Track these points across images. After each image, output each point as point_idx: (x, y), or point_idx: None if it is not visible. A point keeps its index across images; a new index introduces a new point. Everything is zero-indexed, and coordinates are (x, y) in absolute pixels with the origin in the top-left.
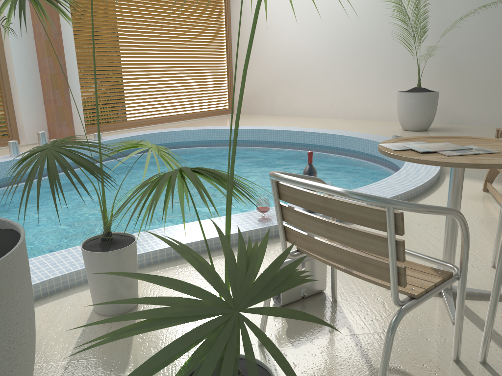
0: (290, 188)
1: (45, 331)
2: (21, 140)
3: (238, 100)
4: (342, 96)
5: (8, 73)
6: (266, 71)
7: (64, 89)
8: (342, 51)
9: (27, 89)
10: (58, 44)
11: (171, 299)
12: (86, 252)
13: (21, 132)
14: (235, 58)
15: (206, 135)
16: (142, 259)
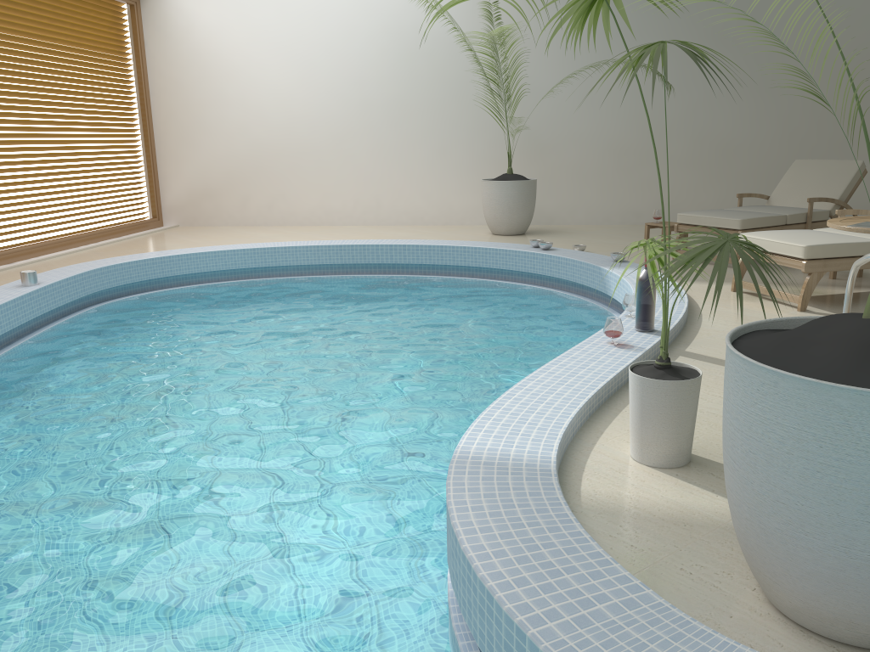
0: None
1: (657, 497)
2: None
3: None
4: (372, 189)
5: None
6: (228, 151)
7: None
8: (367, 119)
9: None
10: None
11: None
12: (672, 383)
13: None
14: (160, 127)
15: (202, 263)
16: (587, 409)
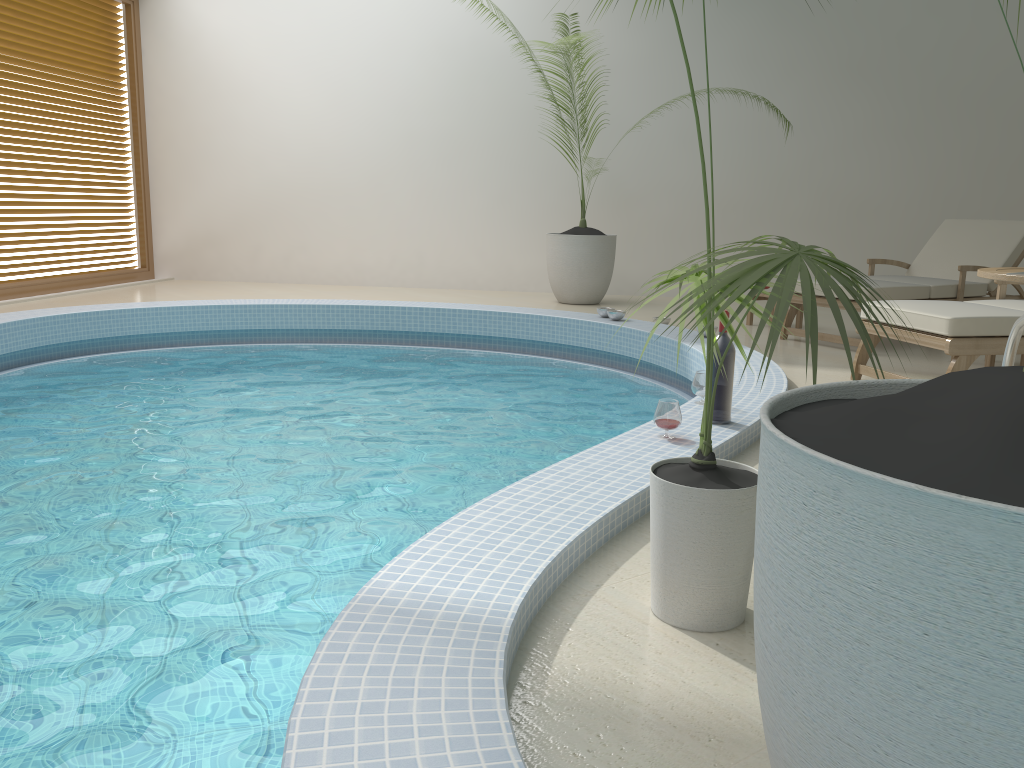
0: None
1: (675, 682)
2: None
3: None
4: (414, 242)
5: None
6: (238, 188)
7: None
8: (411, 155)
9: None
10: None
11: None
12: (713, 493)
13: None
14: (156, 156)
15: (175, 320)
16: (601, 530)
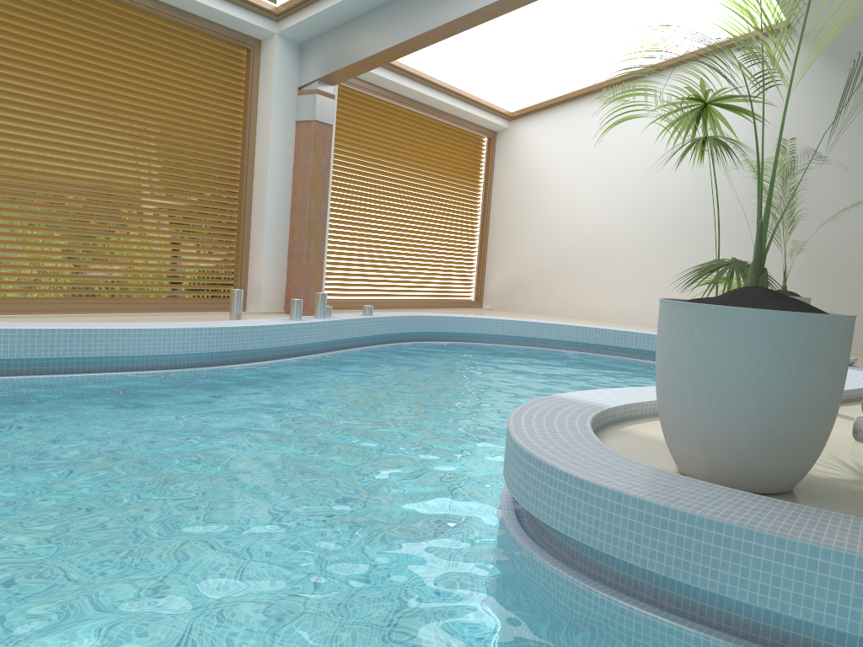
0: None
1: None
2: (251, 306)
3: None
4: (657, 295)
5: (252, 212)
6: (541, 253)
7: (321, 242)
8: (662, 235)
9: (274, 236)
10: (324, 183)
11: None
12: None
13: (253, 294)
14: (494, 230)
15: (492, 327)
16: None
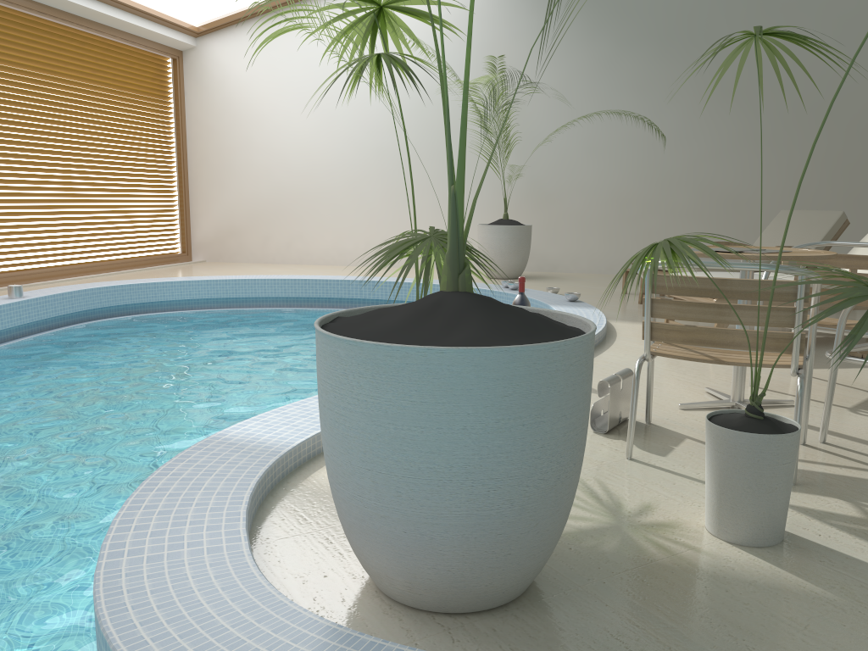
0: (672, 277)
1: None
2: None
3: (806, 165)
4: (383, 232)
5: None
6: (253, 193)
7: None
8: (381, 166)
9: None
10: None
11: (847, 289)
12: None
13: None
14: (194, 169)
15: (194, 290)
16: None
